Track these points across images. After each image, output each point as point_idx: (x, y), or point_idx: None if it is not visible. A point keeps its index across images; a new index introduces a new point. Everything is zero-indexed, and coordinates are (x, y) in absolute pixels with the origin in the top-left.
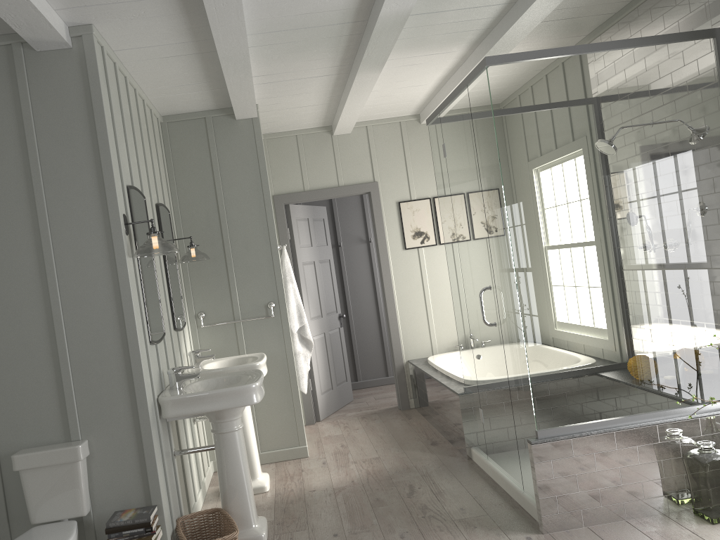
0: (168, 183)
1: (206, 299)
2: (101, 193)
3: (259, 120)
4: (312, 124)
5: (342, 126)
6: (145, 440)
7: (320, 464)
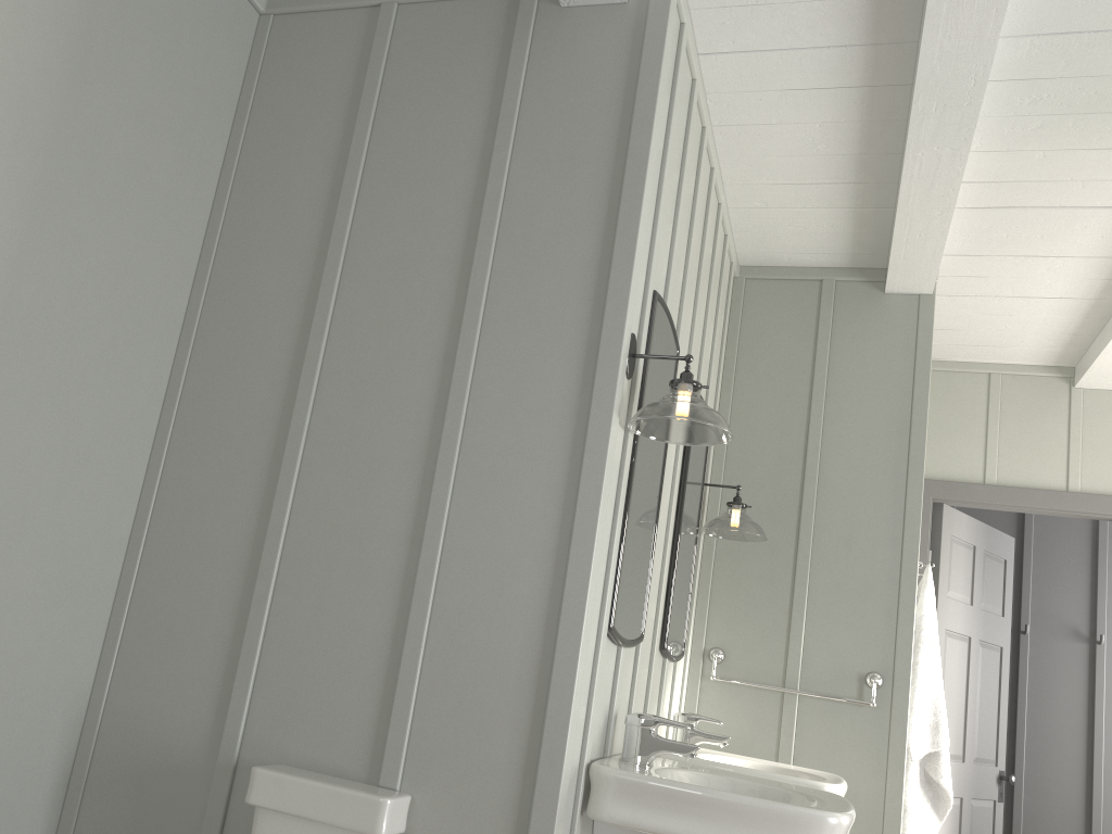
0: (720, 380)
1: (734, 625)
2: (601, 273)
3: (934, 300)
4: (1033, 353)
5: (1108, 363)
6: None
7: None
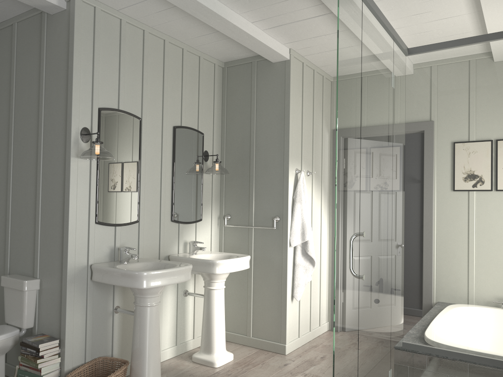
0: (215, 113)
1: (233, 205)
2: (66, 110)
3: (290, 62)
4: None
5: None
6: (63, 291)
7: (282, 364)
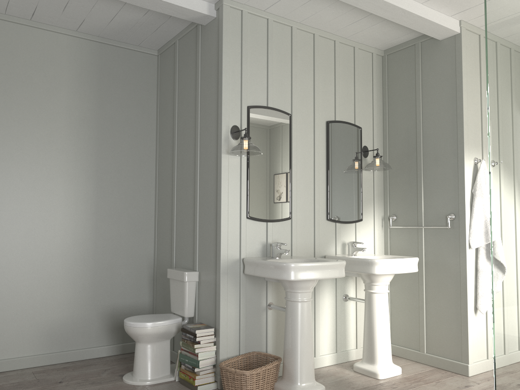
0: (374, 105)
1: (398, 204)
2: (218, 111)
3: (461, 35)
4: None
5: None
6: (217, 282)
7: (462, 385)
